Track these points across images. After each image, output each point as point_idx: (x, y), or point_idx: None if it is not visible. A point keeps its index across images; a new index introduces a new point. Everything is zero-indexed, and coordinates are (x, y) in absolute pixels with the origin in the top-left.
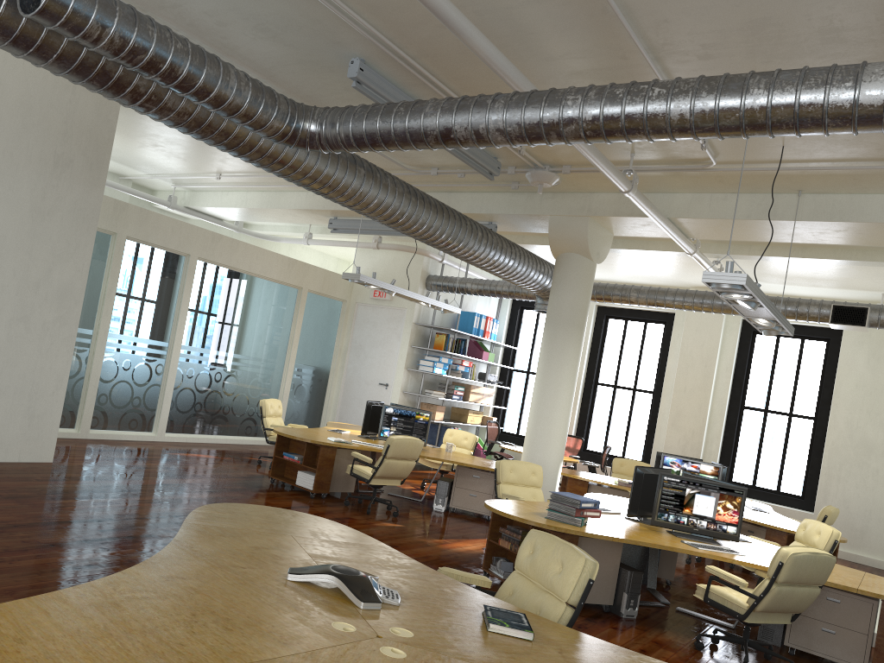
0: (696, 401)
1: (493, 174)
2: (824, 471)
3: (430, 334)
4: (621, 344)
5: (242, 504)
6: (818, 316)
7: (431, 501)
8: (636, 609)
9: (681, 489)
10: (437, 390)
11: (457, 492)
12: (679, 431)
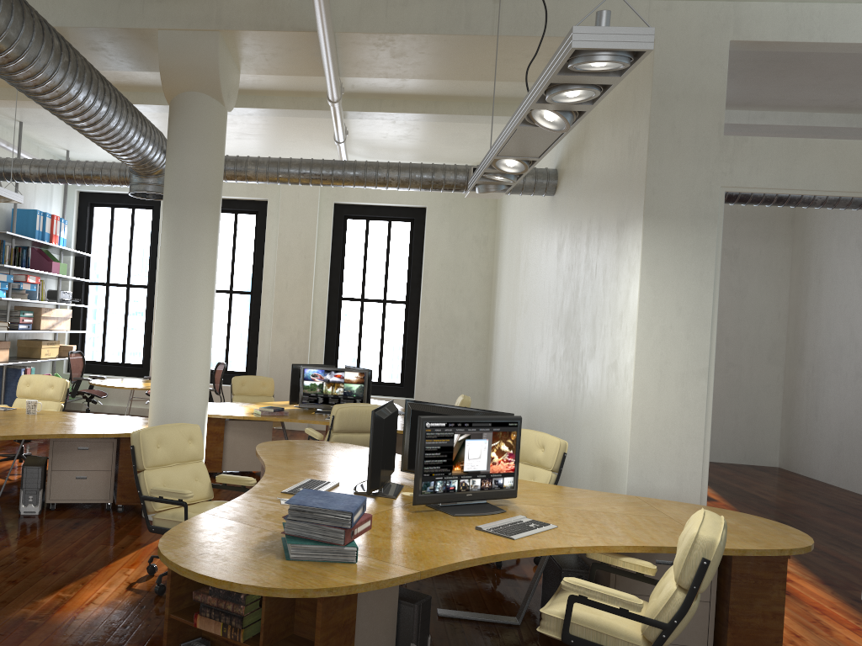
0: (299, 298)
1: None
2: (421, 355)
3: None
4: None
5: None
6: (455, 183)
7: (13, 497)
8: None
9: (448, 438)
10: None
11: (57, 478)
12: (285, 333)
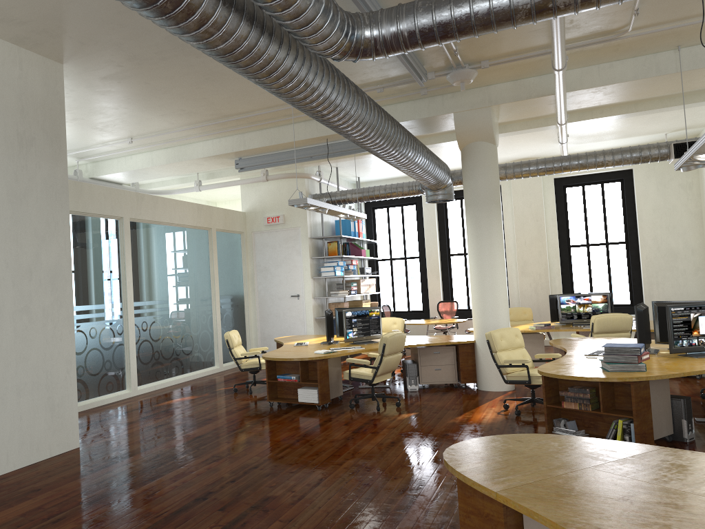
0: (536, 250)
1: (422, 81)
2: (646, 281)
3: (323, 244)
4: (462, 219)
5: (459, 444)
6: (659, 156)
7: (395, 384)
8: (693, 431)
9: (687, 316)
10: (333, 290)
11: (424, 370)
12: (529, 276)
